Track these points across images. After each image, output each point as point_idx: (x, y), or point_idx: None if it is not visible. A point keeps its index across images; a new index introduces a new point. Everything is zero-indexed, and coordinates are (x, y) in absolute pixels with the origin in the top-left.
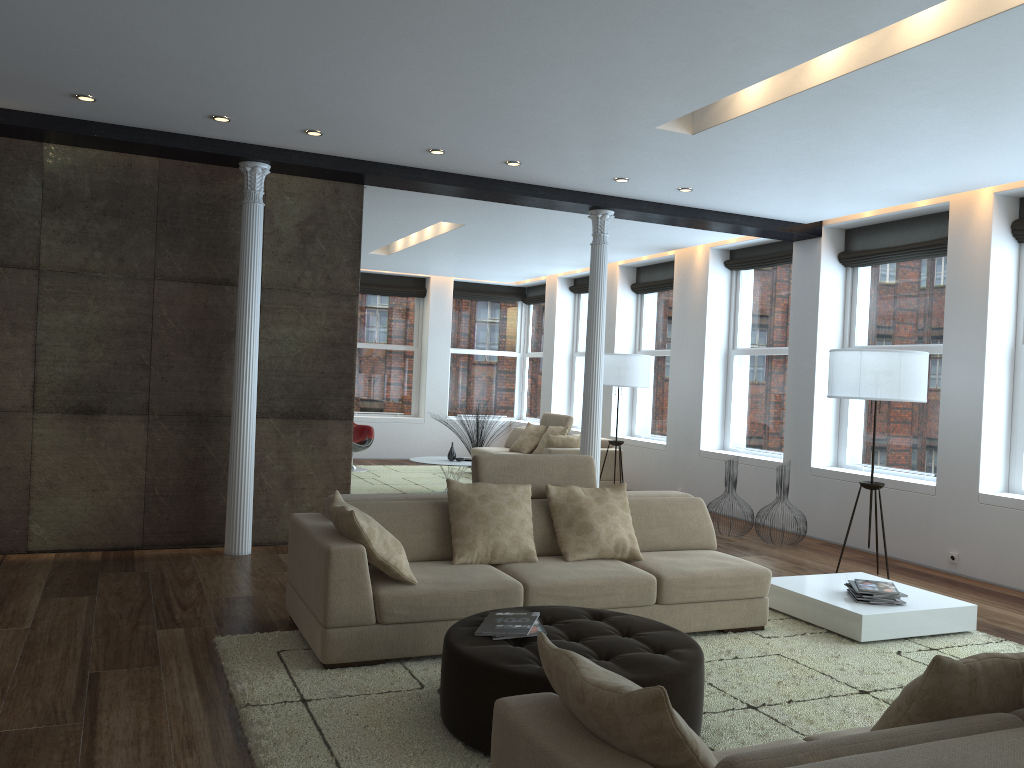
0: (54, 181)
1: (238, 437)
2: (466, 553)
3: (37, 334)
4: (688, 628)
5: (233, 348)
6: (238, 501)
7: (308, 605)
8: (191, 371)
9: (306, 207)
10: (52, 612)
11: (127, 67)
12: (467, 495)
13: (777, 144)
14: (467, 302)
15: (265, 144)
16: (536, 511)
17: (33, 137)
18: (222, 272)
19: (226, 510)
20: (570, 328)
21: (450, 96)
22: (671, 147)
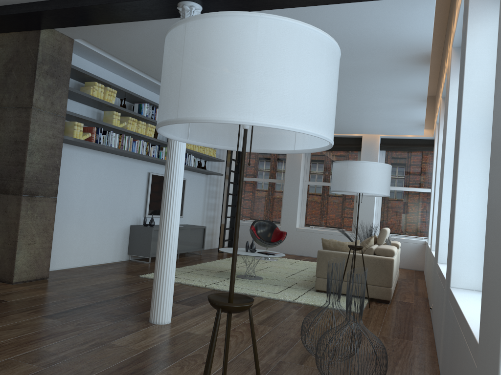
0: None
1: None
2: None
3: None
4: None
5: None
6: None
7: None
8: None
9: (9, 52)
10: None
11: None
12: None
13: None
14: (397, 153)
15: None
16: None
17: None
18: None
19: None
20: None
21: None
22: None
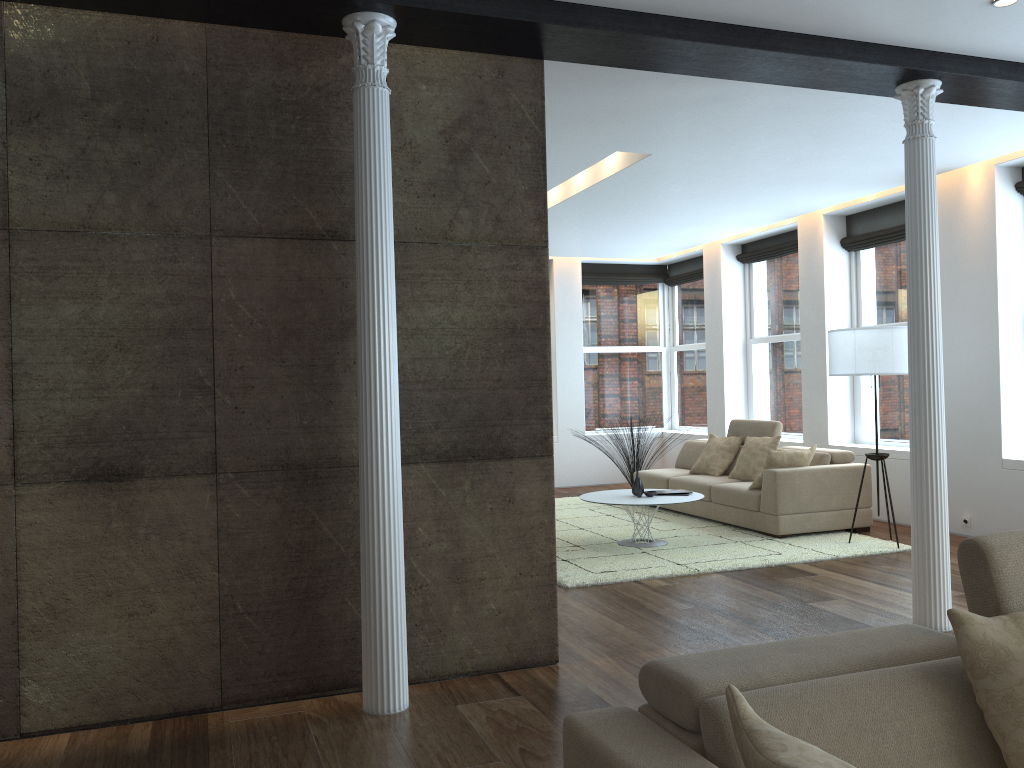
0: (25, 71)
1: (374, 503)
2: None
3: (13, 345)
4: None
5: (351, 348)
6: (382, 618)
7: None
8: (284, 392)
9: (454, 101)
10: None
11: None
12: (1021, 654)
13: None
14: (597, 288)
15: None
16: None
17: None
18: (324, 218)
19: (358, 628)
20: (741, 308)
21: None
22: None
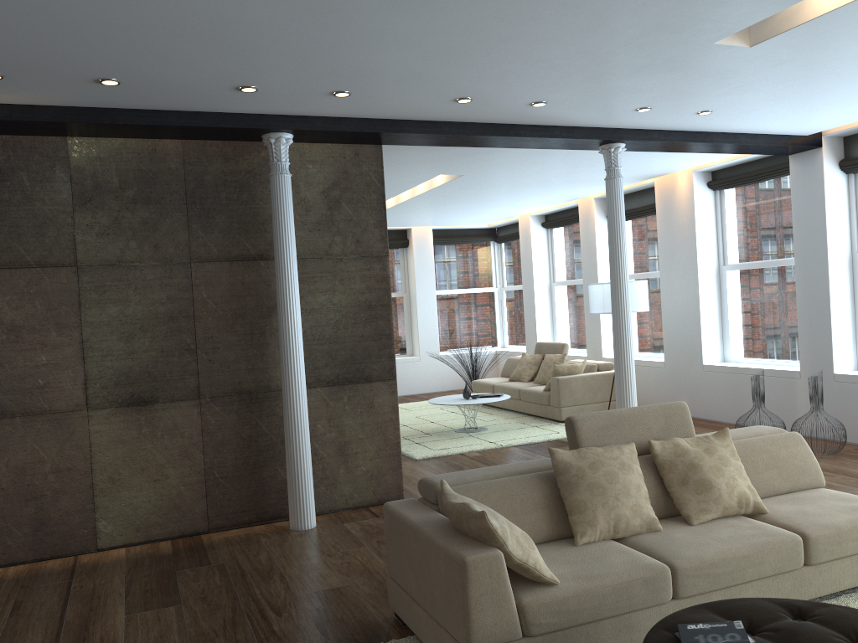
0: (82, 175)
1: (292, 412)
2: (588, 531)
3: (82, 331)
4: (838, 587)
5: (274, 322)
6: (299, 476)
7: (433, 616)
8: (236, 350)
9: (329, 173)
10: (142, 635)
11: (156, 38)
12: (575, 465)
13: (838, 47)
14: (445, 247)
15: (288, 113)
16: (642, 470)
17: (56, 132)
18: (255, 247)
19: (285, 484)
20: (546, 261)
21: (503, 31)
22: (718, 65)
